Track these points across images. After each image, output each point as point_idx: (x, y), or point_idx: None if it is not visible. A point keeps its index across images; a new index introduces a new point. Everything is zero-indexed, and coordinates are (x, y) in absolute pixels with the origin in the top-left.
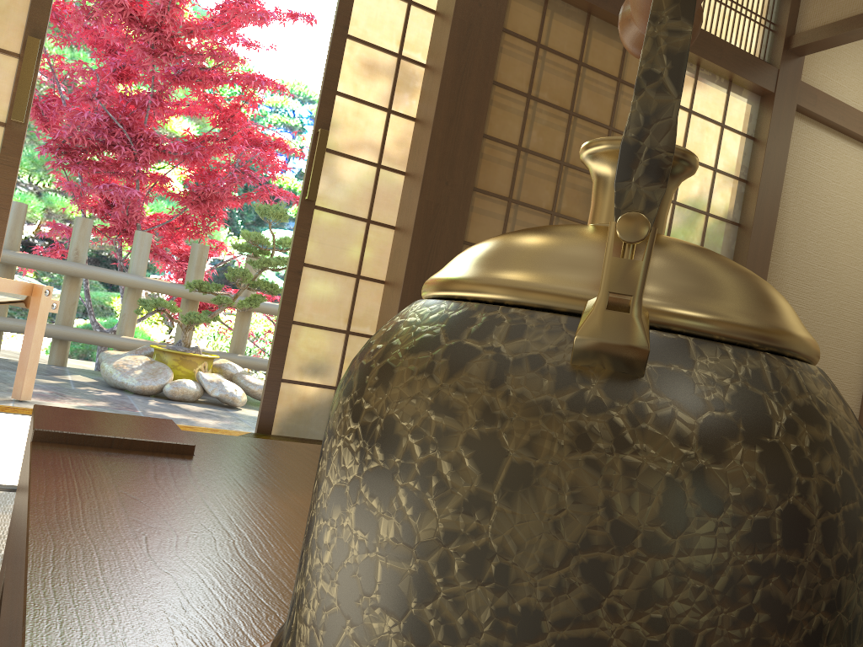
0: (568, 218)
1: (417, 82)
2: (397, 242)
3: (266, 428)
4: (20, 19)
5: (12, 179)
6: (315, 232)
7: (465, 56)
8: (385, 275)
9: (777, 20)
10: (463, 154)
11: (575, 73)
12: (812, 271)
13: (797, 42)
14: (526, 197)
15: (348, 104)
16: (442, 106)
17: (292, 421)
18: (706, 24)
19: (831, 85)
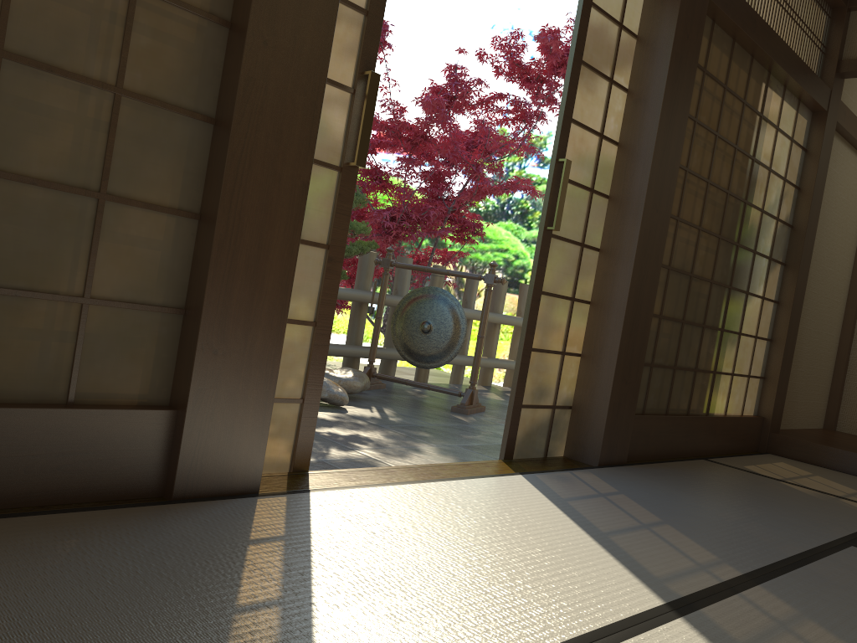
0: (708, 232)
1: (620, 106)
2: (607, 265)
3: (510, 453)
4: (354, 49)
5: (345, 228)
6: (549, 260)
7: (676, 88)
8: (589, 296)
9: (828, 44)
10: (668, 182)
11: (721, 97)
12: (823, 262)
13: (848, 68)
14: (686, 215)
15: (576, 131)
16: (660, 137)
17: (525, 443)
18: (792, 48)
19: (847, 101)
